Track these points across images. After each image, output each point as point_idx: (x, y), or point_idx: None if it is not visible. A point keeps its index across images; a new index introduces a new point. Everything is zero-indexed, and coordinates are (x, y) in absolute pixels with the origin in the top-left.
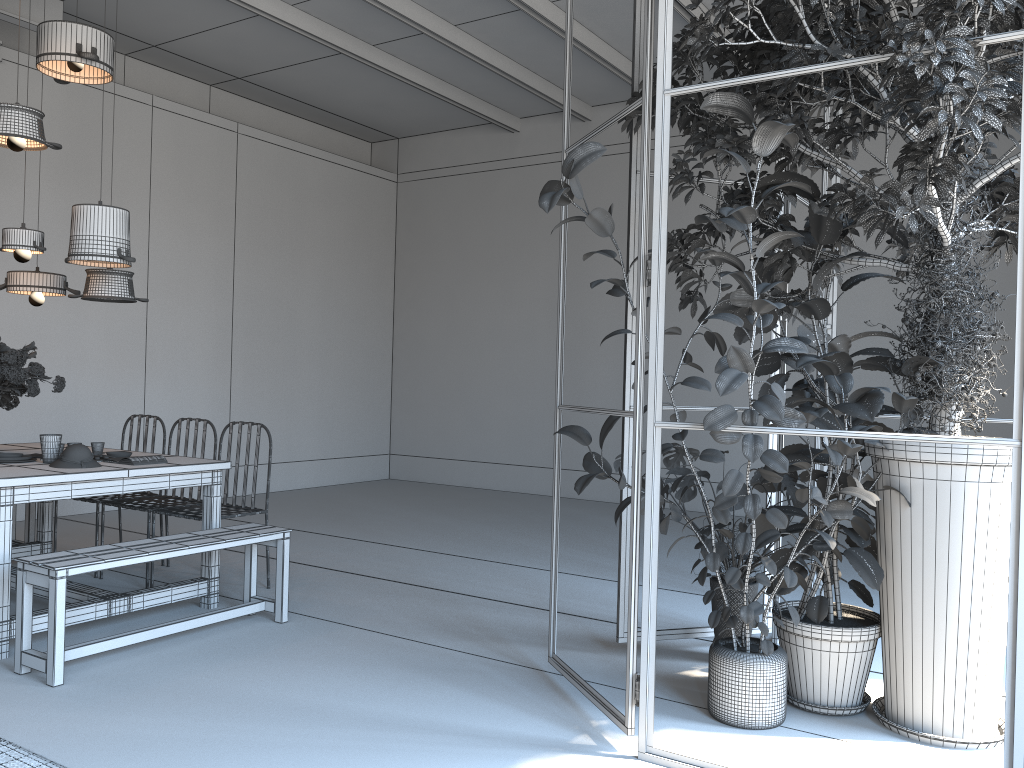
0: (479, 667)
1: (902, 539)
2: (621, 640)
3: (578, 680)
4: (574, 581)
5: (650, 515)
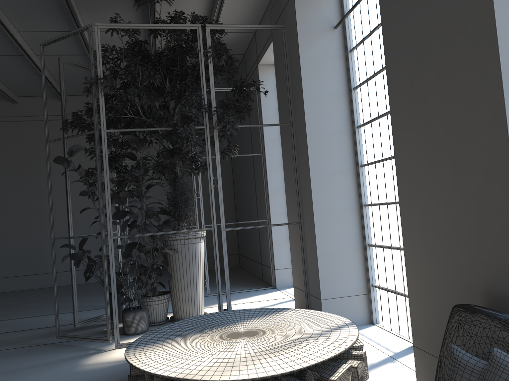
0: (25, 350)
1: (176, 263)
2: (76, 326)
3: (77, 337)
4: (25, 320)
5: (112, 267)
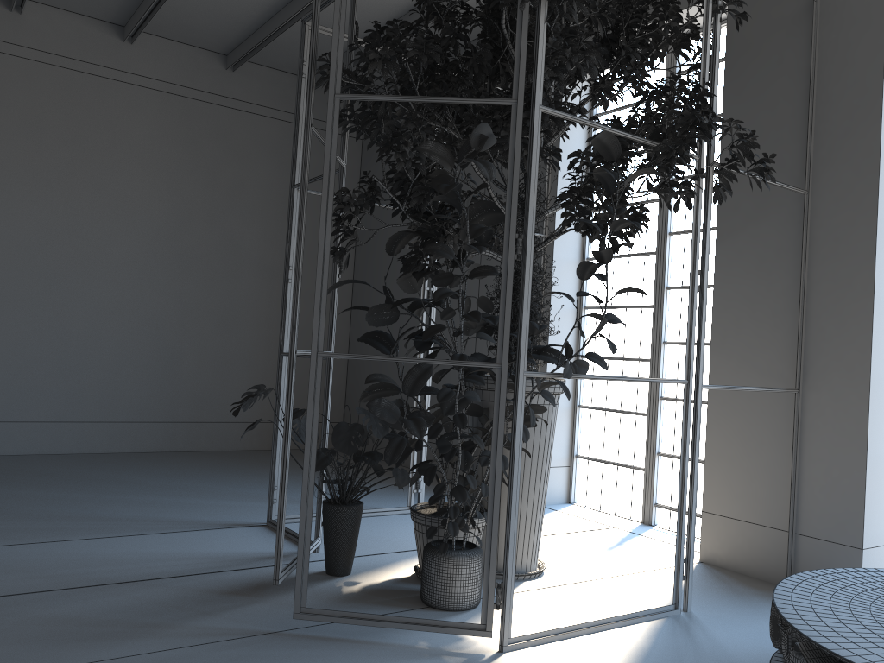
0: (229, 653)
1: None
2: (279, 582)
3: (372, 618)
4: (24, 552)
5: (518, 448)
